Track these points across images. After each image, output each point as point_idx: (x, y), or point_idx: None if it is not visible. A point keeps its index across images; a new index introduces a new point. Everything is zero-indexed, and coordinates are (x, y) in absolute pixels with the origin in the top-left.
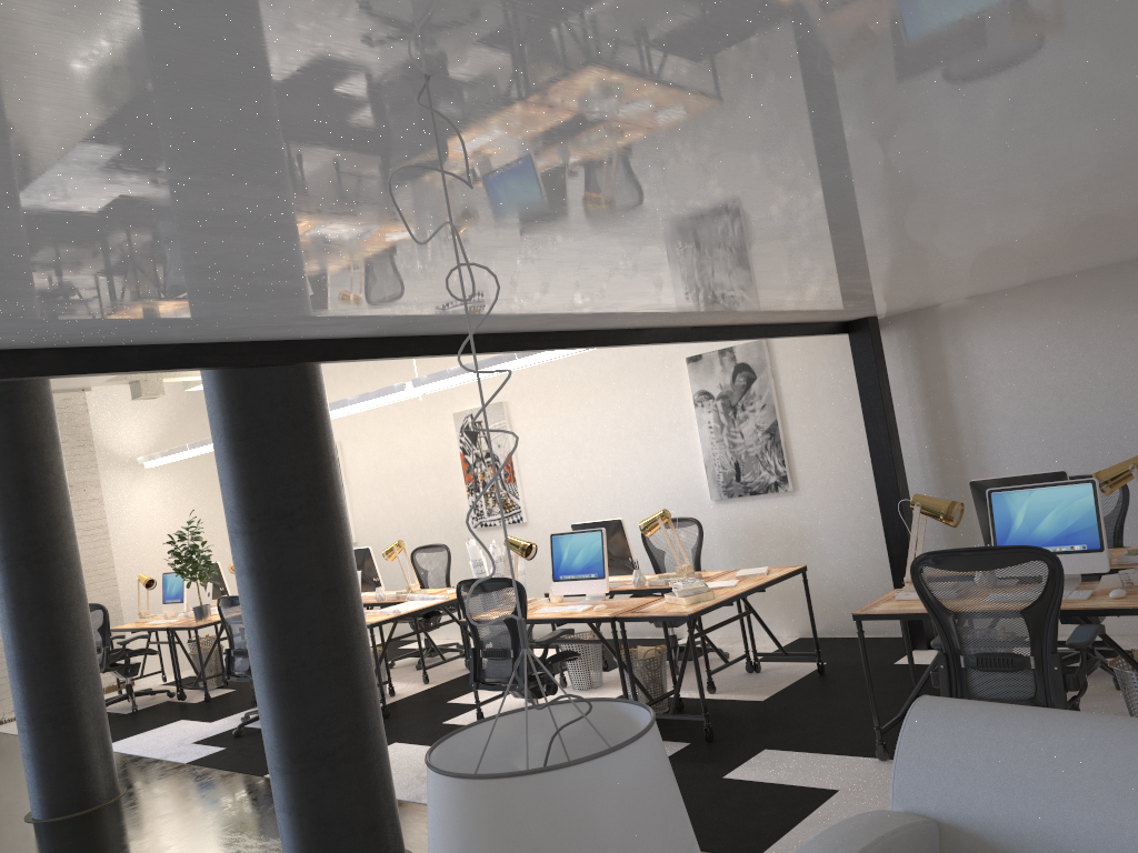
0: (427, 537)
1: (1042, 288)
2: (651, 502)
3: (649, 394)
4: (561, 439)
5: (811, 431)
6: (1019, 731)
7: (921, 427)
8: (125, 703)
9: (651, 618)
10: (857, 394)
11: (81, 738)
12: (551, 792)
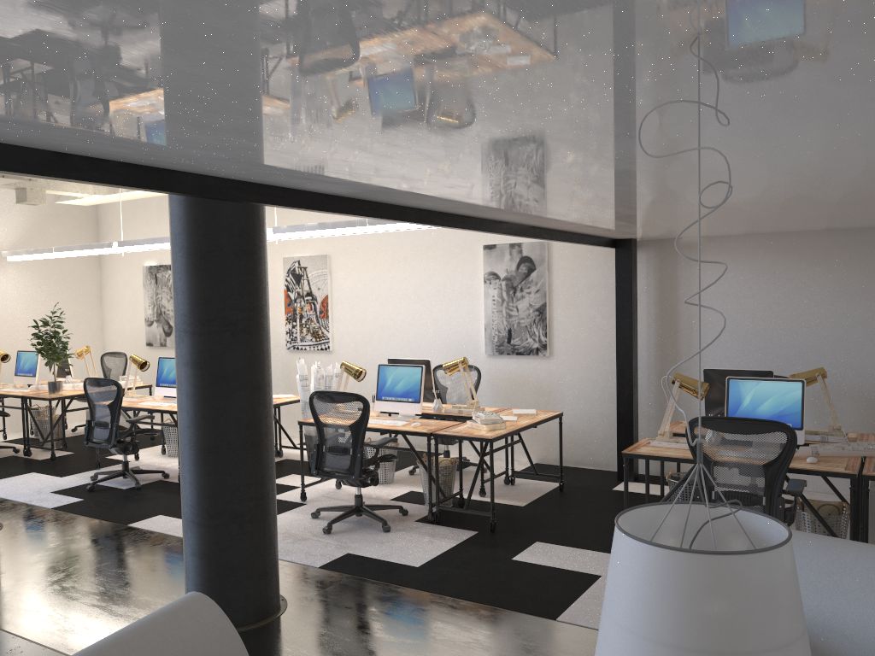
0: None
1: (756, 239)
2: (437, 349)
3: (449, 268)
4: (371, 291)
5: (570, 314)
6: (803, 548)
7: (652, 323)
8: None
9: (461, 437)
10: (609, 293)
11: None
12: (755, 567)
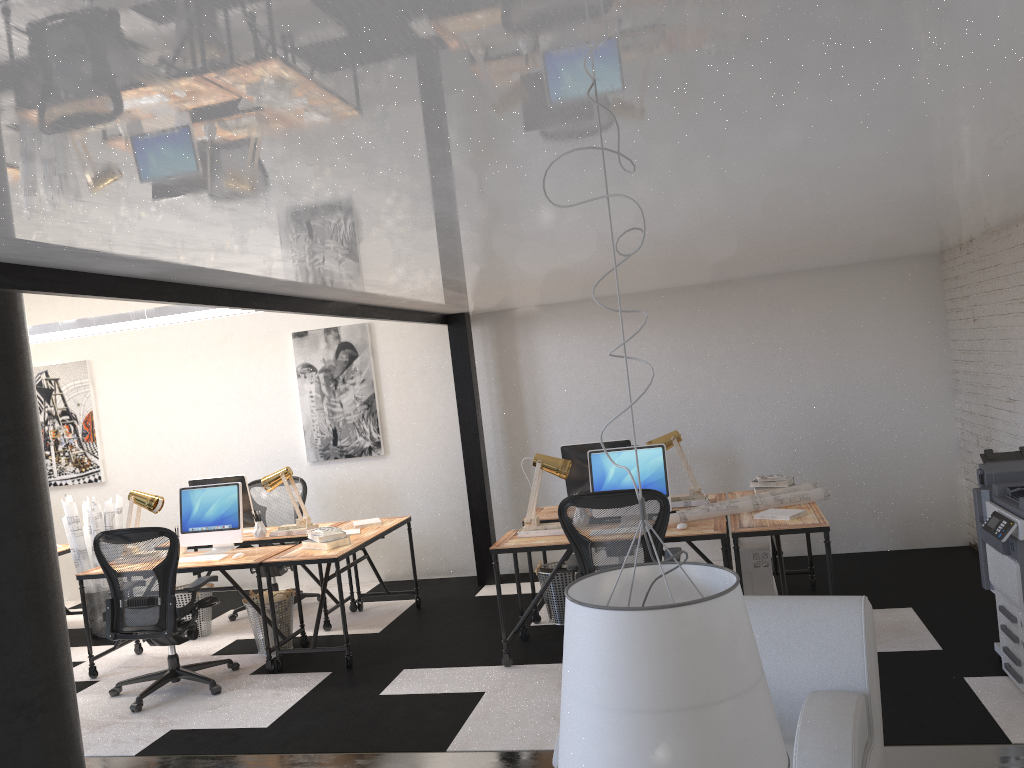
0: None
1: (592, 304)
2: (246, 463)
3: (252, 363)
4: (152, 400)
5: (404, 404)
6: None
7: (496, 405)
8: None
9: (300, 561)
10: (445, 375)
11: None
12: (717, 613)
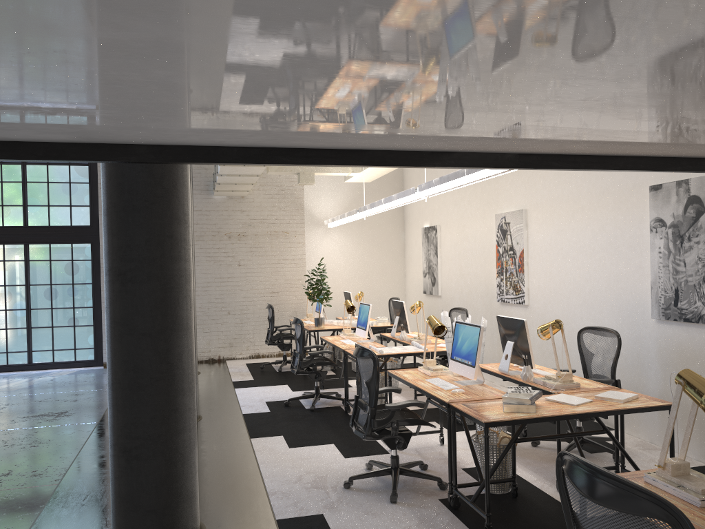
0: (474, 301)
1: None
2: (609, 309)
3: (619, 216)
4: (556, 244)
5: None
6: None
7: None
8: (286, 365)
9: (466, 414)
10: None
11: None
12: None
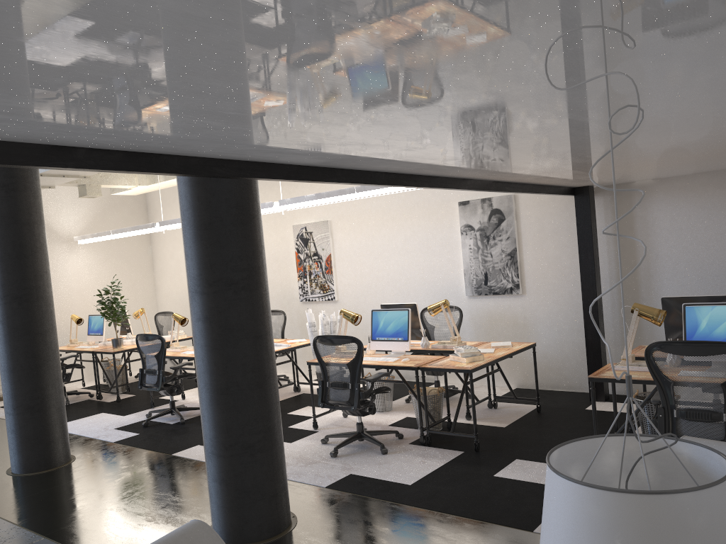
0: None
1: (704, 177)
2: (424, 294)
3: (430, 224)
4: (366, 248)
5: (538, 256)
6: None
7: (613, 260)
8: None
9: (444, 369)
10: (572, 235)
11: (49, 421)
12: (692, 507)
